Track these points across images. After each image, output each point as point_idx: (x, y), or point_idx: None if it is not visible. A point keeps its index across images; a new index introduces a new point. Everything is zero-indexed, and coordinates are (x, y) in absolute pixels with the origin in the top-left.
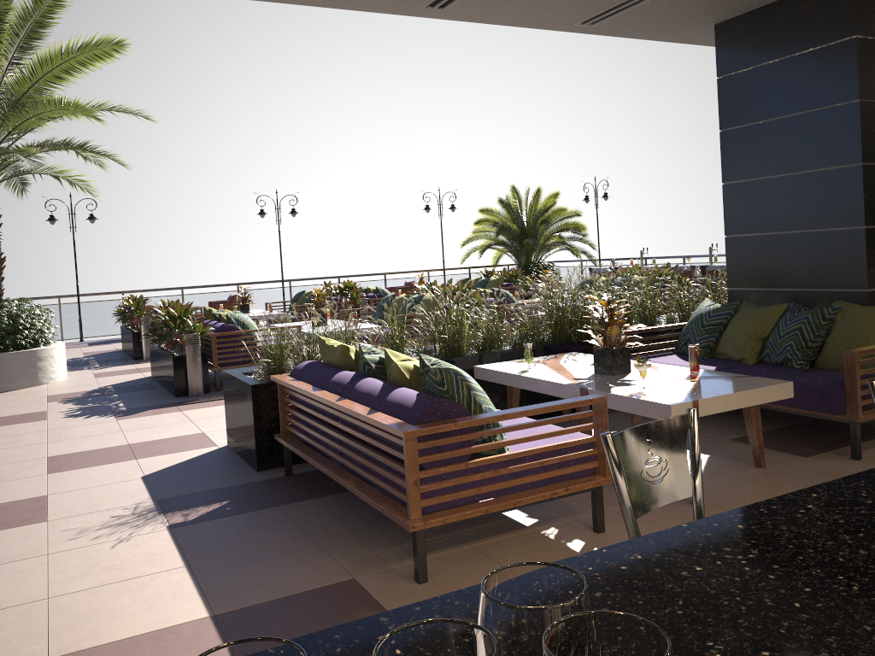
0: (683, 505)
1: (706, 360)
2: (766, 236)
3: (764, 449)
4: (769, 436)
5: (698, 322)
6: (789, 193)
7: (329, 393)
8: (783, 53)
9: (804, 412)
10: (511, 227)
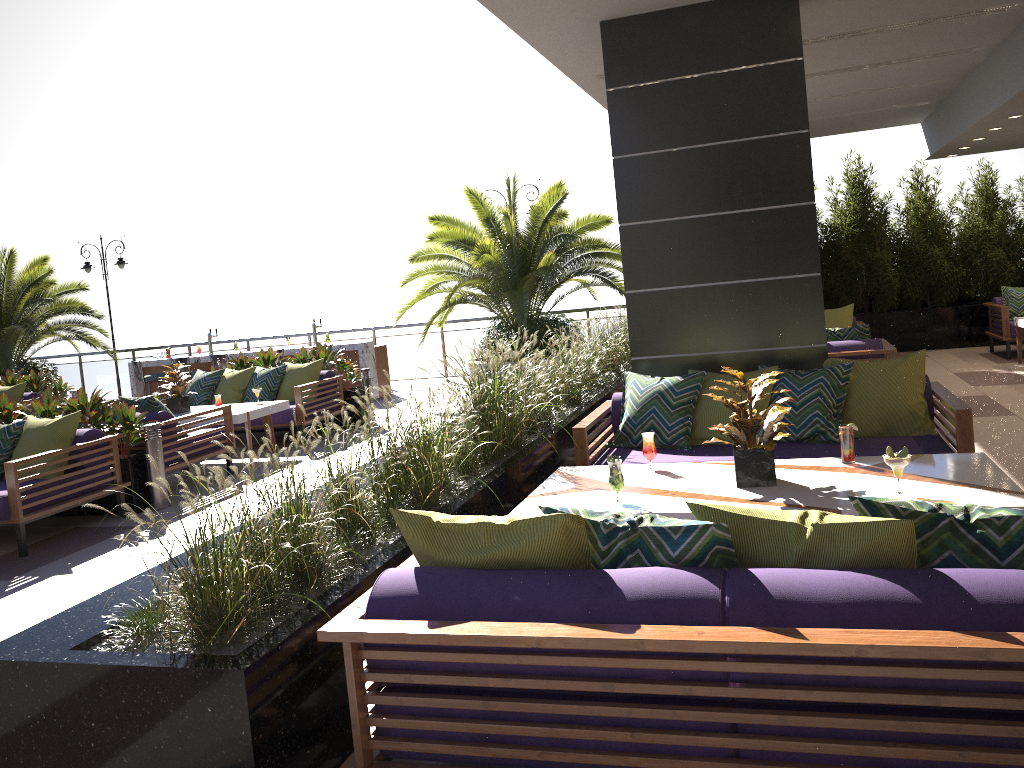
0: None
1: (696, 450)
2: (689, 289)
3: None
4: None
5: (662, 402)
6: (719, 236)
7: (689, 627)
8: (705, 68)
9: None
10: None
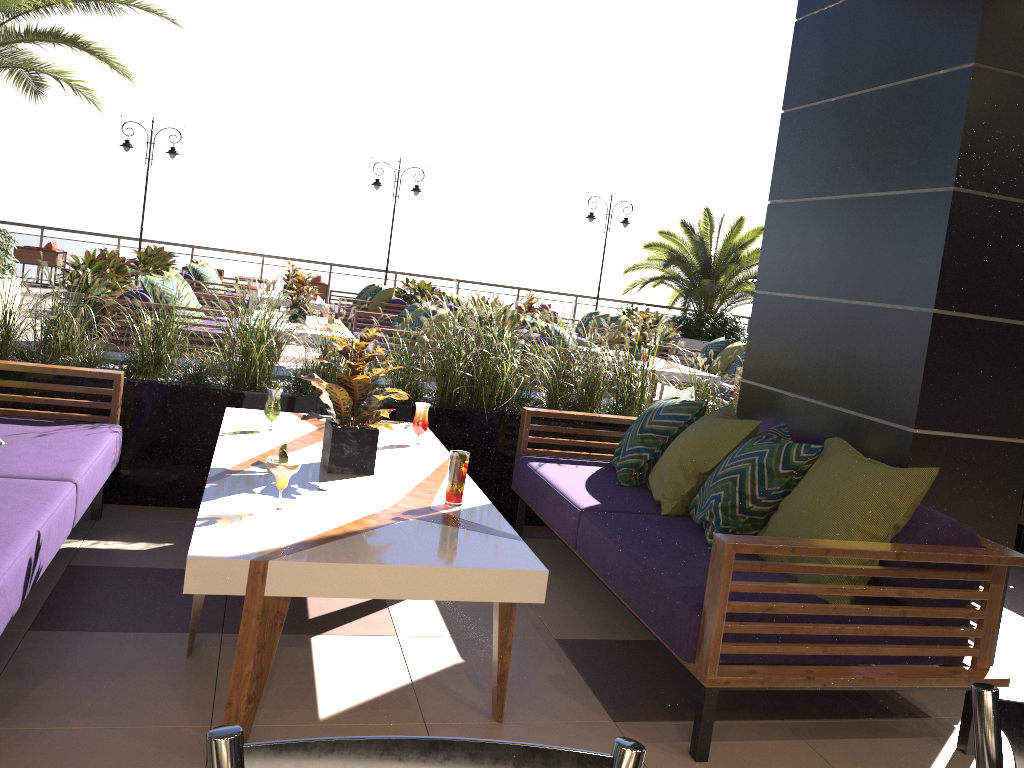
0: (200, 763)
1: (620, 487)
2: (803, 301)
3: (575, 679)
4: (631, 654)
5: (640, 422)
6: (844, 230)
7: None
8: None
9: (653, 631)
10: (689, 260)
